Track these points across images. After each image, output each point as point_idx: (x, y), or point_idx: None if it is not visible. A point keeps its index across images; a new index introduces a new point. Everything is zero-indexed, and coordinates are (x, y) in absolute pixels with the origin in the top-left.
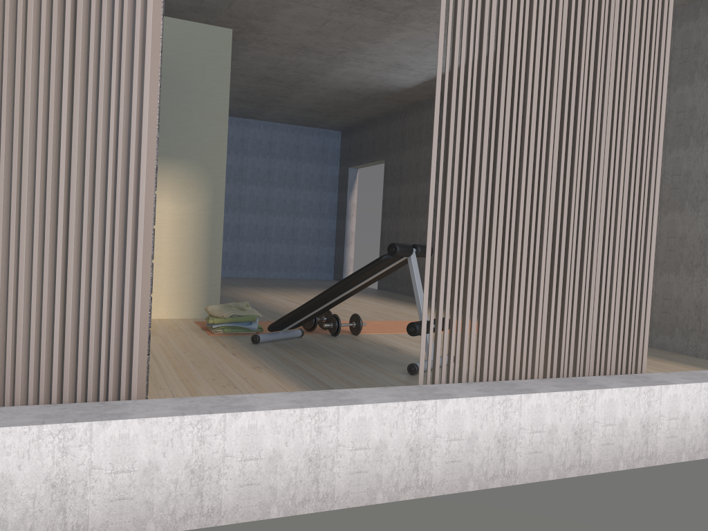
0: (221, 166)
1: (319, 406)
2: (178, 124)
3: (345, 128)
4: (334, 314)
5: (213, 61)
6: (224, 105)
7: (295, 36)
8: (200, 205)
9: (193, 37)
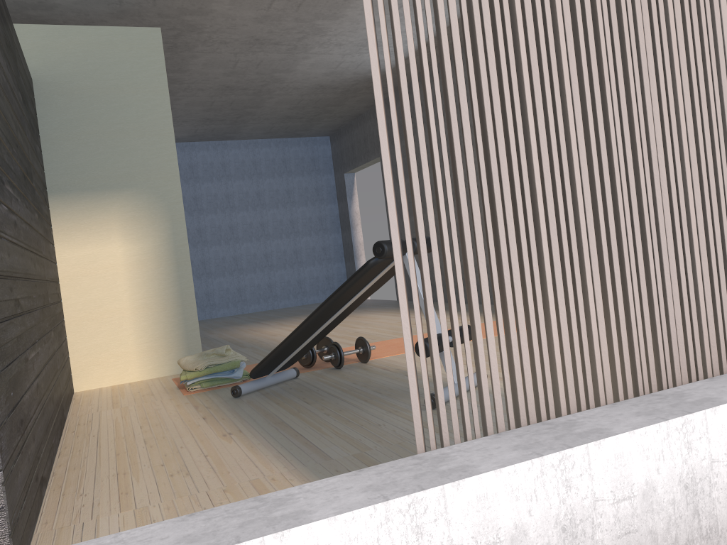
0: (175, 190)
1: (225, 544)
2: (114, 150)
3: (333, 132)
4: (333, 343)
5: (144, 68)
6: (166, 118)
7: (242, 27)
8: (158, 239)
9: (114, 44)
